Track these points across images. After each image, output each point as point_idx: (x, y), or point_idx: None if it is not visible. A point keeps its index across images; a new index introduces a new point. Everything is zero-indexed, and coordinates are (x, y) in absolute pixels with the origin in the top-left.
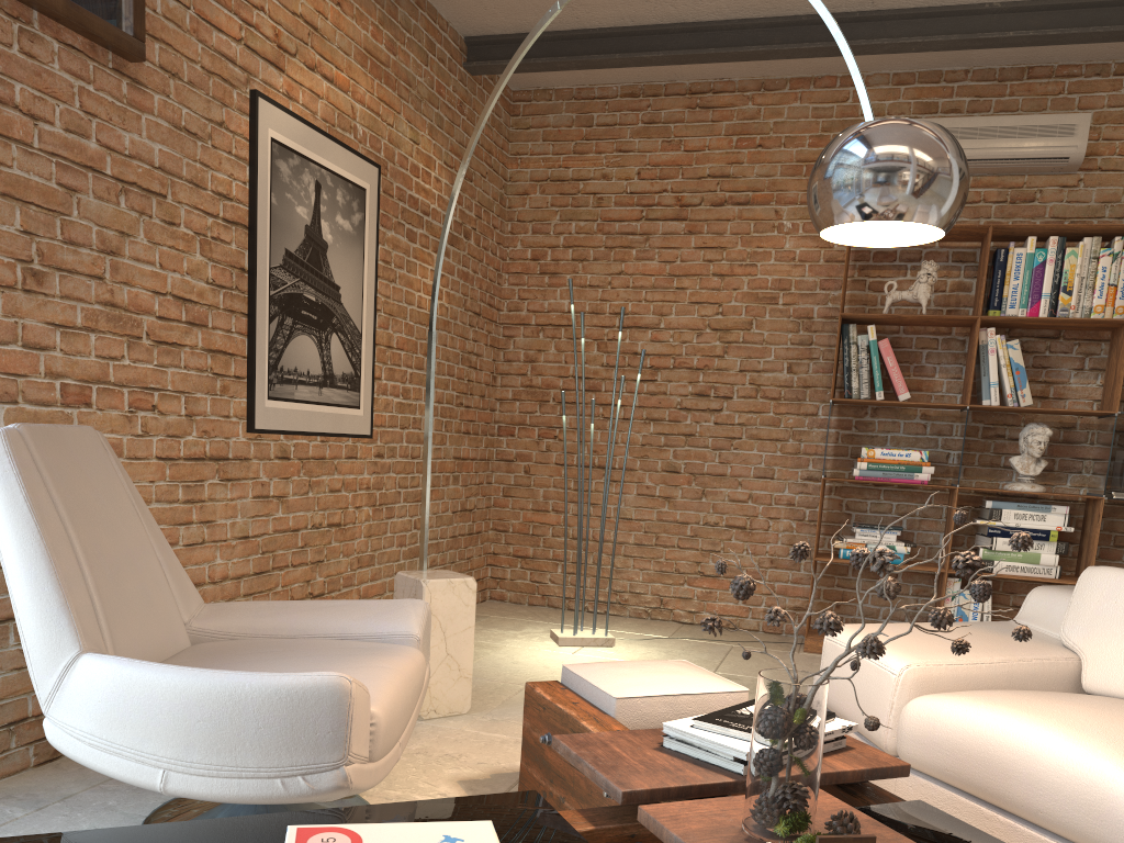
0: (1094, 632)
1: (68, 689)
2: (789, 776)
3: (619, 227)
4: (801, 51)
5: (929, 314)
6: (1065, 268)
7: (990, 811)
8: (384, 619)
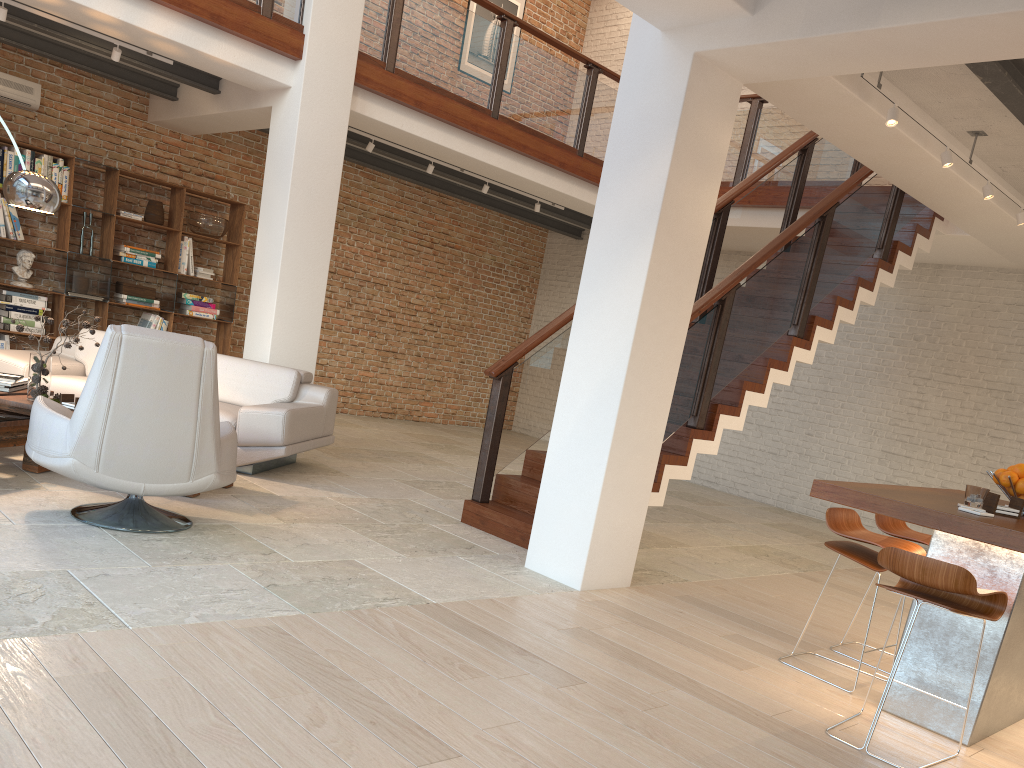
0: (89, 354)
1: None
2: (45, 382)
3: None
4: None
5: None
6: (36, 169)
7: None
8: None
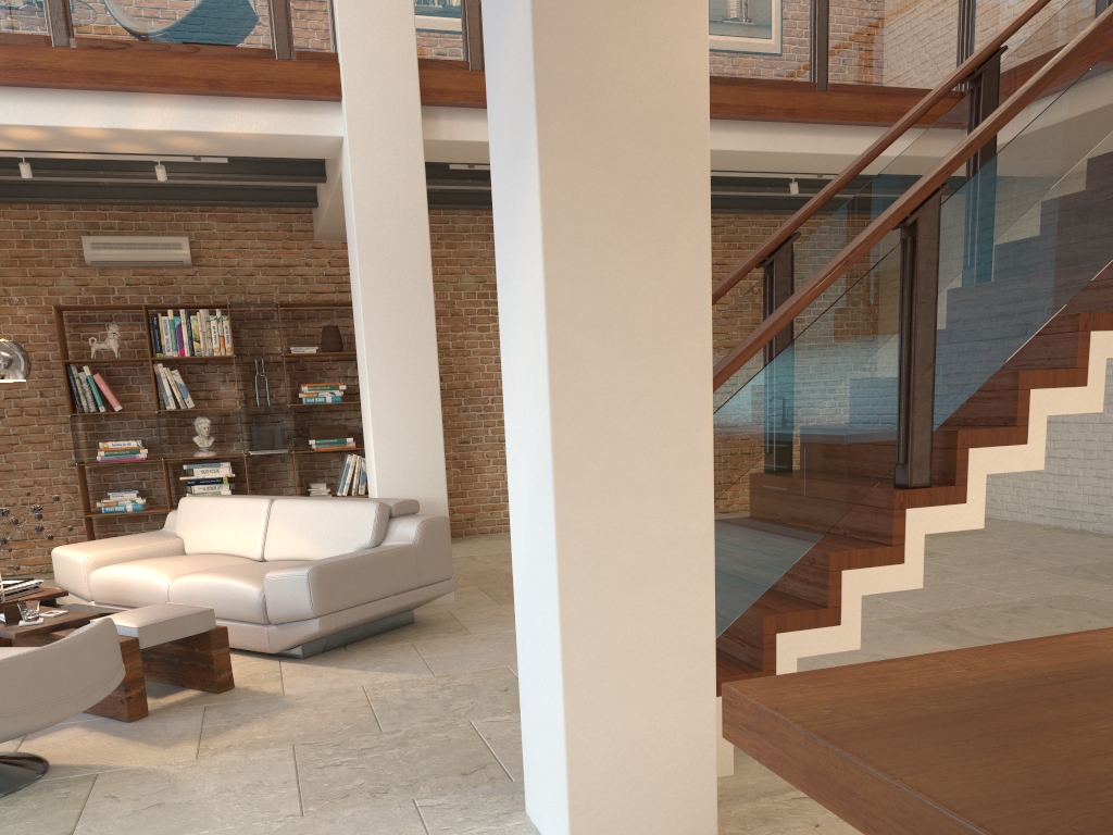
0: (186, 527)
1: None
2: None
3: None
4: None
5: (127, 354)
6: (193, 327)
7: (128, 609)
8: None
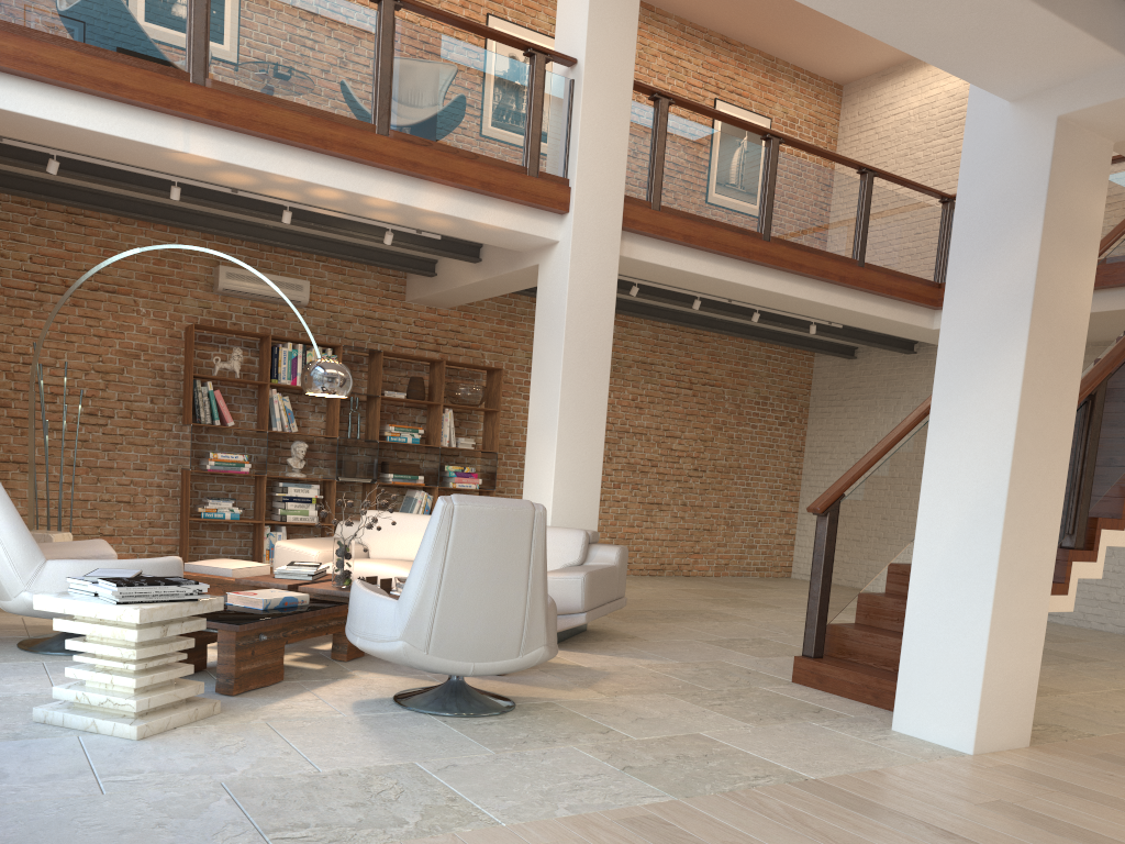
0: (372, 536)
1: (43, 576)
2: (349, 566)
3: (18, 293)
4: (166, 223)
5: (234, 375)
6: (307, 361)
7: None
8: (95, 548)
